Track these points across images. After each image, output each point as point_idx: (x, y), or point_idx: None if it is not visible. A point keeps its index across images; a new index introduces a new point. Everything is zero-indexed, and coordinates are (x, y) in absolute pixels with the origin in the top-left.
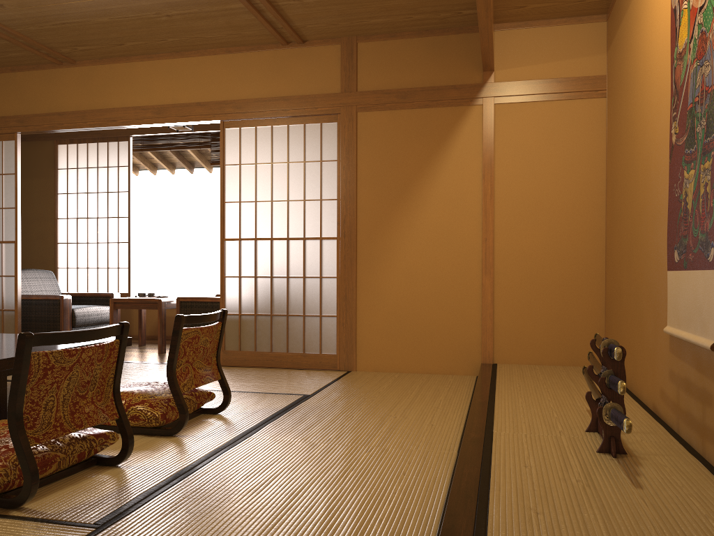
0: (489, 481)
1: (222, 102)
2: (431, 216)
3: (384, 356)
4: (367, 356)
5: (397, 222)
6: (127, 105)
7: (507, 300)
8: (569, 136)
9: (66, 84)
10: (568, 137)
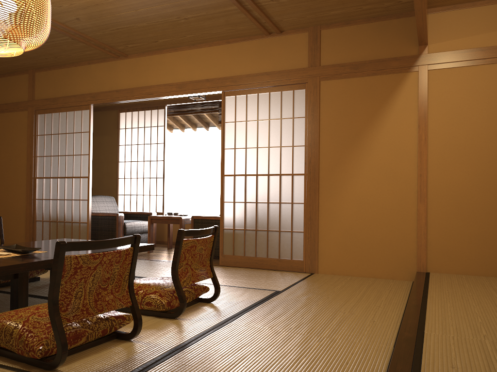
0: None
1: (223, 78)
2: (376, 157)
3: (339, 263)
4: (326, 262)
5: (349, 162)
6: (160, 83)
7: (438, 222)
8: (491, 93)
9: (121, 70)
10: (490, 93)
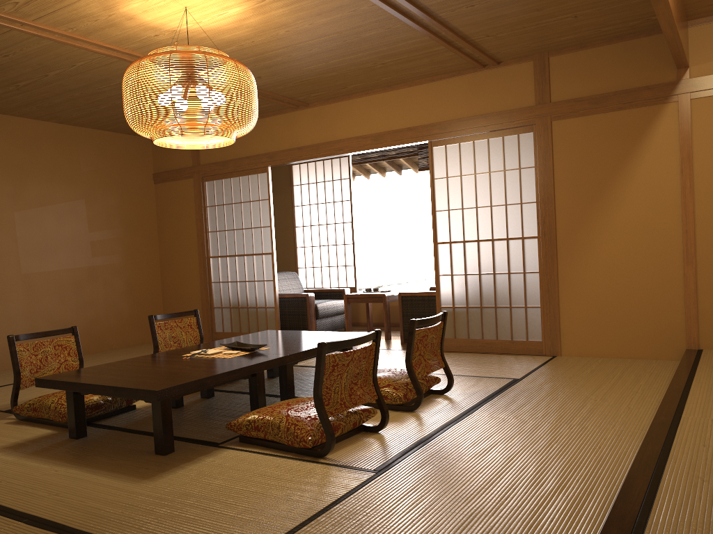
0: (667, 456)
1: (429, 125)
2: (628, 211)
3: (587, 342)
4: (571, 342)
5: (594, 219)
6: (351, 135)
7: (711, 288)
8: None
9: (302, 123)
10: None
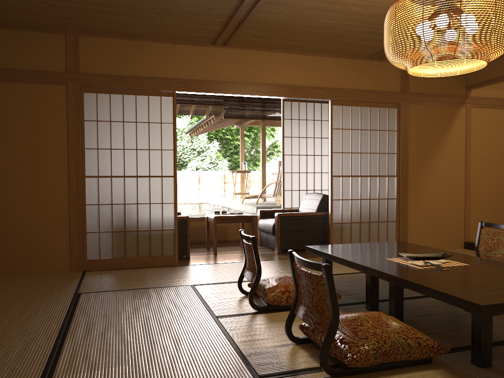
0: None
1: (334, 88)
2: (443, 164)
3: (421, 241)
4: (412, 242)
5: (427, 167)
6: (268, 81)
7: (475, 208)
8: (499, 127)
9: (220, 60)
10: (499, 127)
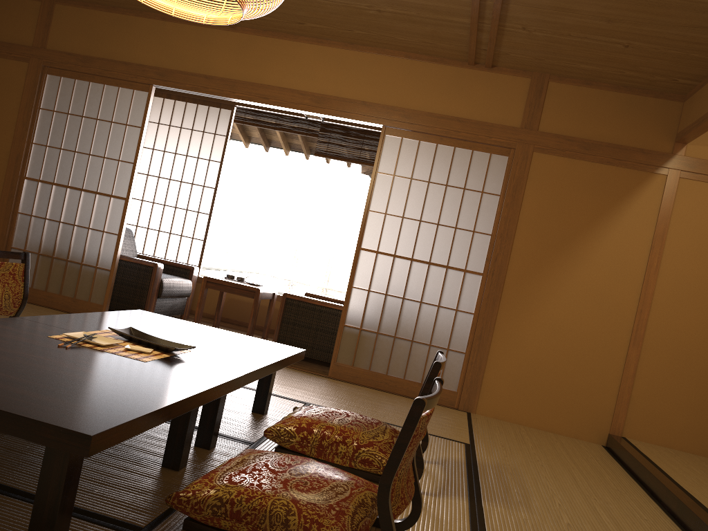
0: None
1: (390, 107)
2: (588, 274)
3: (508, 404)
4: (490, 401)
5: (551, 272)
6: (284, 85)
7: (649, 376)
8: None
9: (220, 47)
10: None
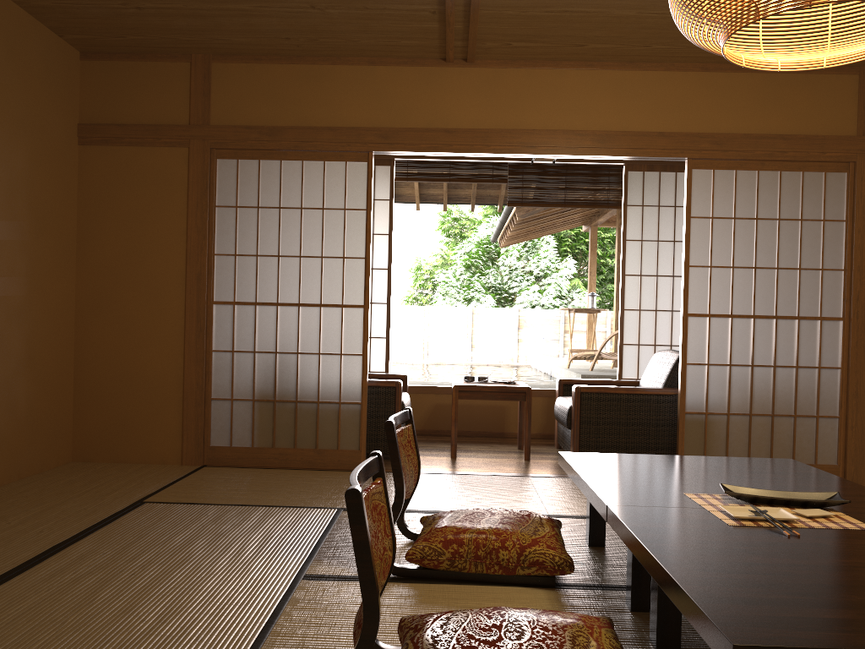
0: None
1: (696, 134)
2: None
3: None
4: None
5: None
6: (553, 126)
7: None
8: None
9: (457, 89)
10: None
